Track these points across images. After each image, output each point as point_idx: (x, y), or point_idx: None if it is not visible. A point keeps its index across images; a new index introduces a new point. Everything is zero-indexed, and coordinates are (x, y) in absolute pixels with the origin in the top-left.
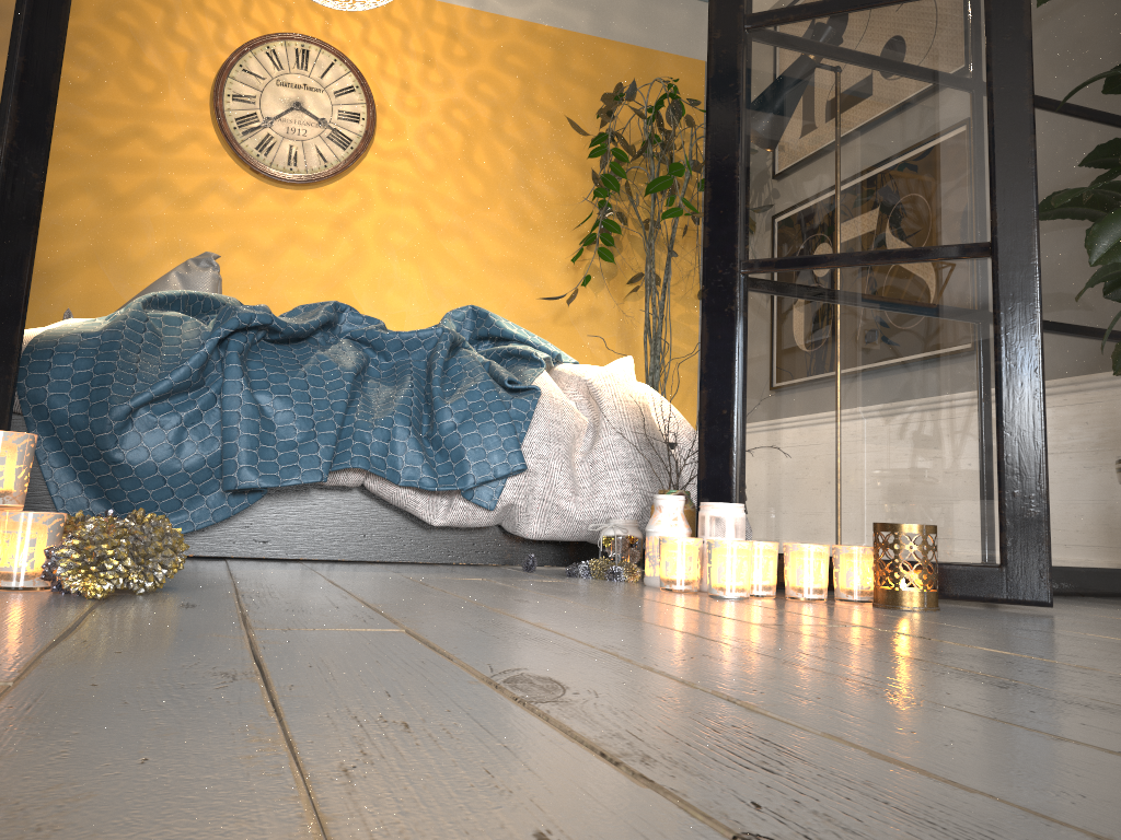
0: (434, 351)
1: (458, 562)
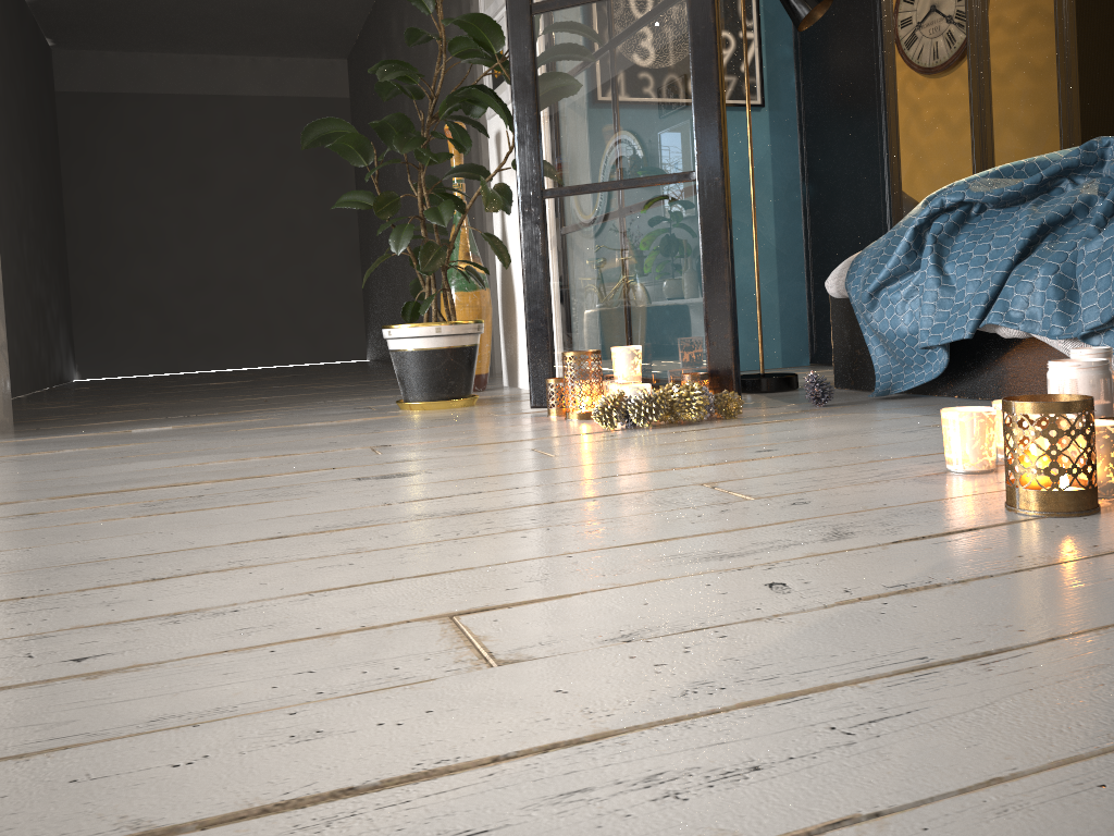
0: None
1: None
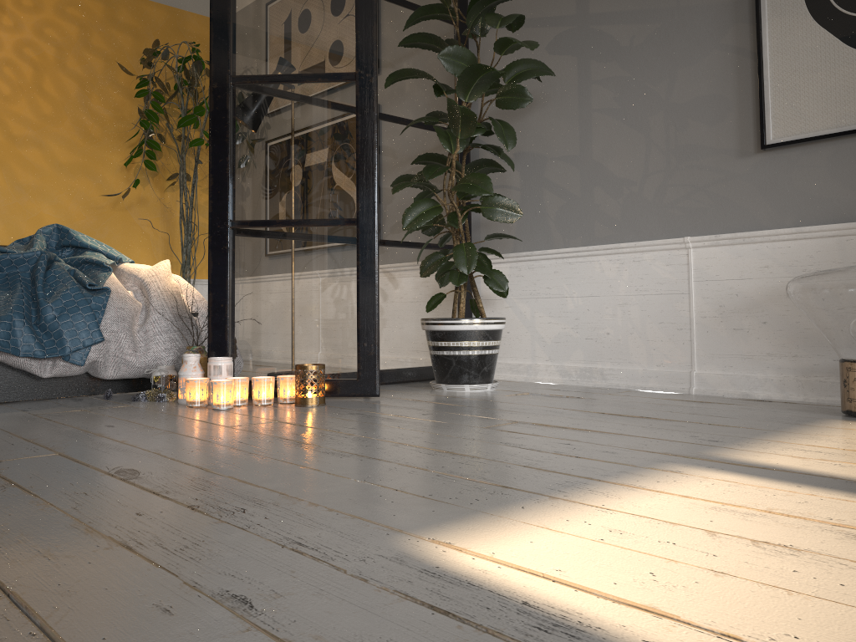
0: (36, 267)
1: (60, 397)
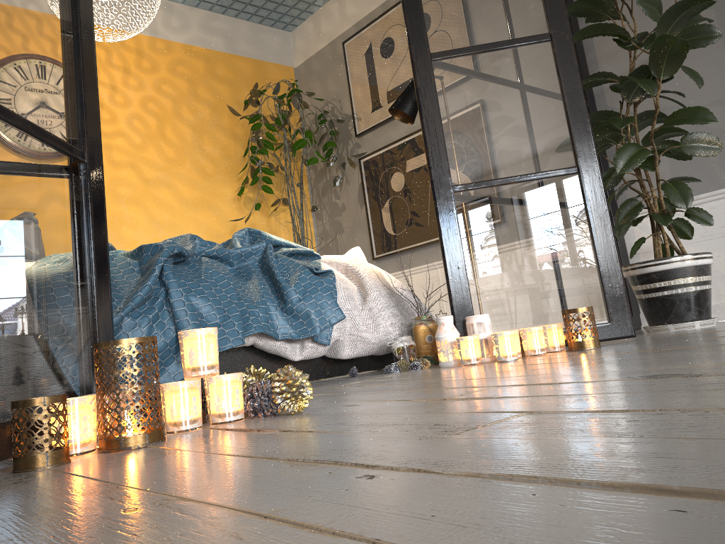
0: (266, 257)
1: None
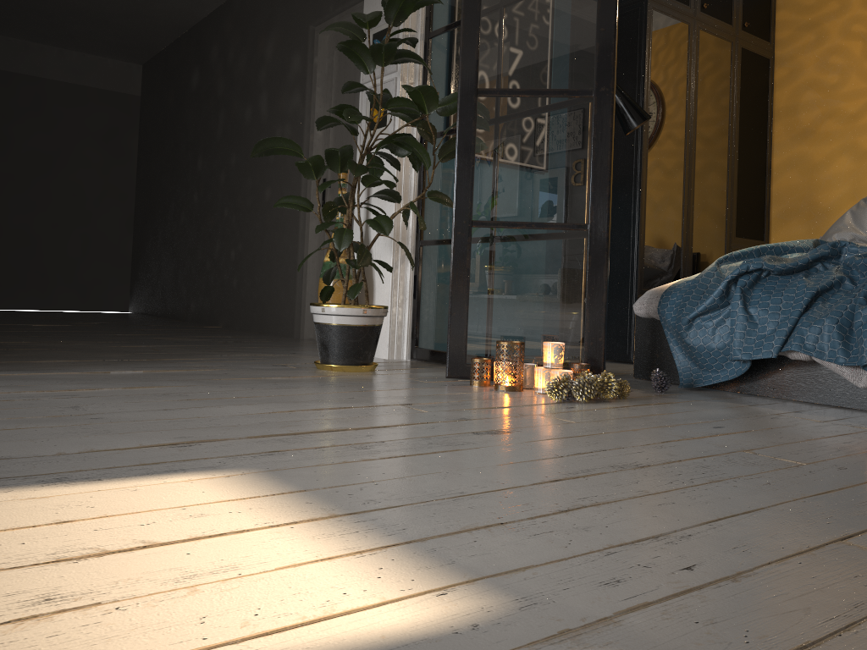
0: None
1: None
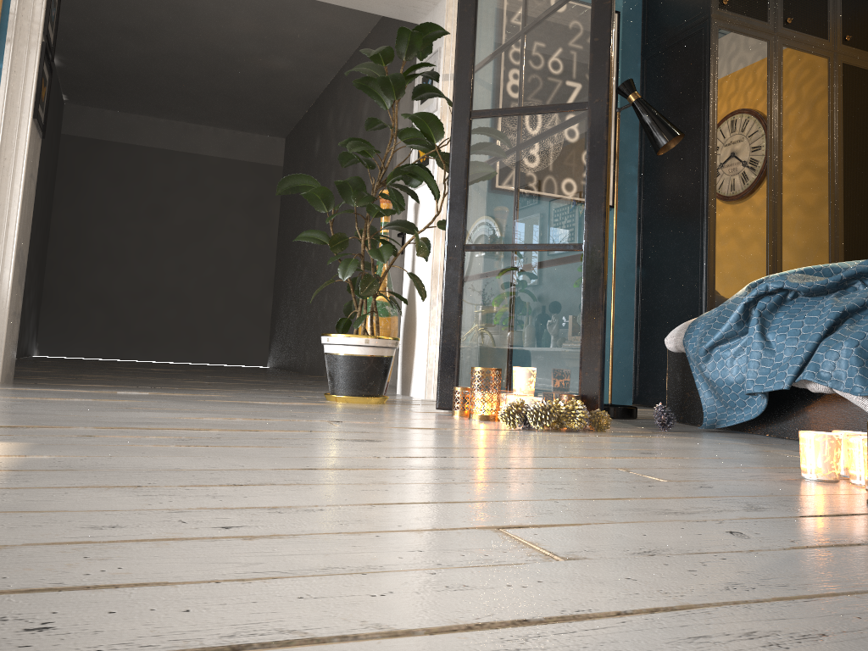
0: None
1: None
